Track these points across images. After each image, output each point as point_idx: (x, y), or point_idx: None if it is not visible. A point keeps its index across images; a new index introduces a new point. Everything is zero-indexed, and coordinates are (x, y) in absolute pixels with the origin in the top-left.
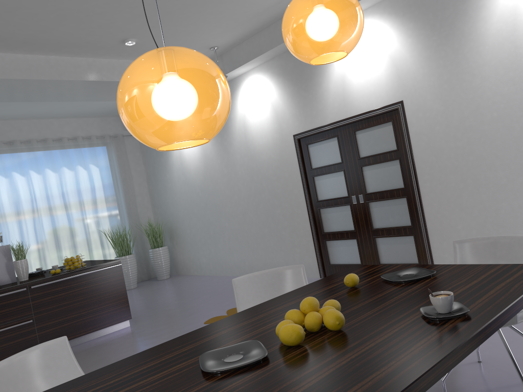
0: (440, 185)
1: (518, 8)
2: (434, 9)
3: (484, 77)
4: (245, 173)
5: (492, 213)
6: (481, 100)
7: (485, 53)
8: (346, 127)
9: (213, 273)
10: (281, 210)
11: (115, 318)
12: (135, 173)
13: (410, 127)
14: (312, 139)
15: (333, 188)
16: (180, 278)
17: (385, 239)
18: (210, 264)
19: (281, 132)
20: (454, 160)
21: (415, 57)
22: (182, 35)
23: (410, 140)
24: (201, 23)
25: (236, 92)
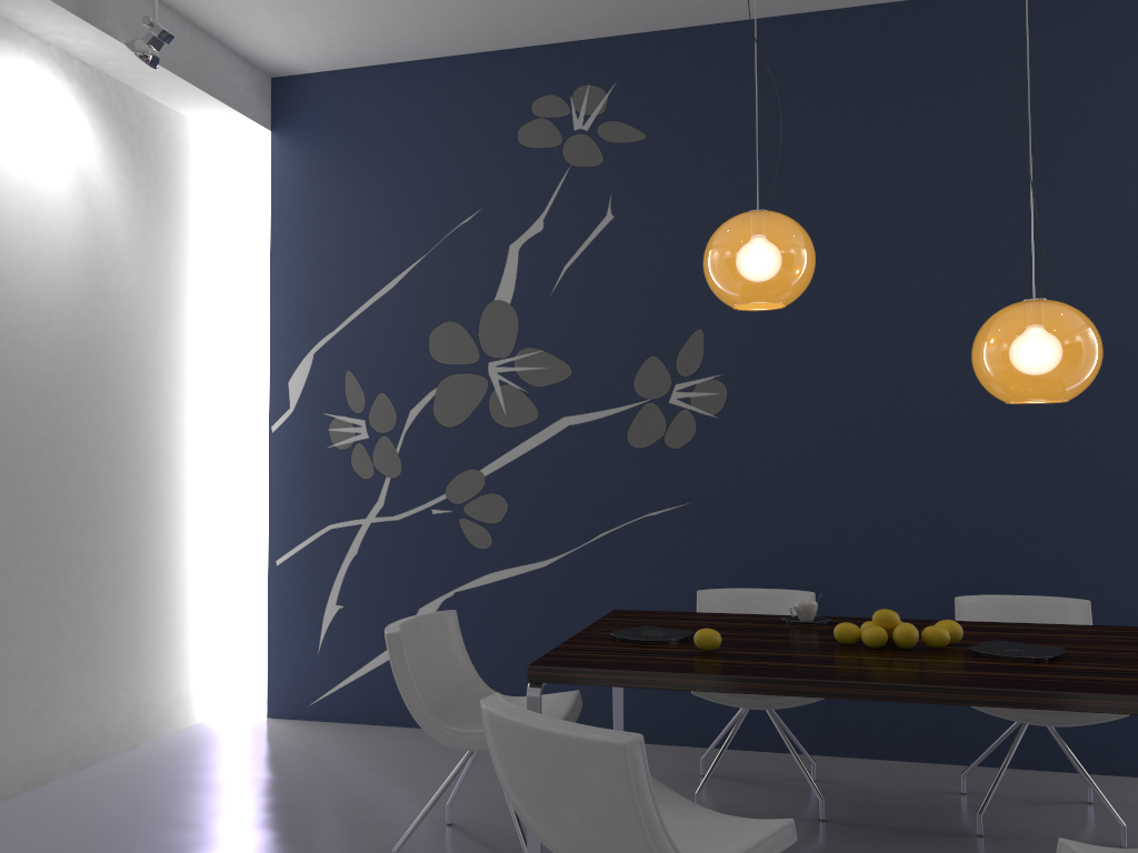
0: None
1: None
2: None
3: None
4: None
5: None
6: None
7: None
8: None
9: None
10: None
11: None
12: None
13: None
14: None
15: None
16: None
17: None
18: None
19: None
20: None
21: None
22: None
23: None
24: None
25: None
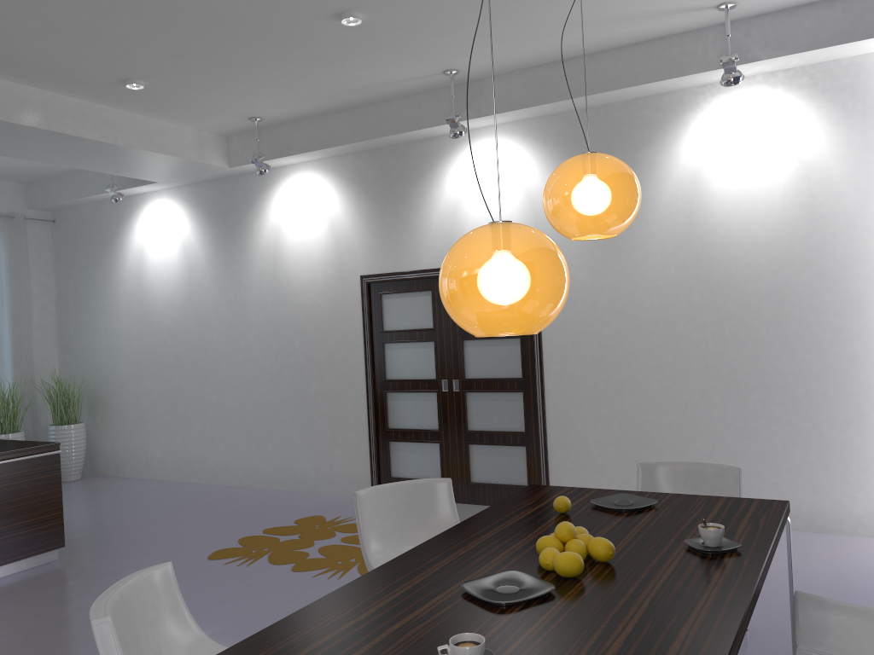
0: (572, 381)
1: (699, 177)
2: (597, 149)
3: (649, 252)
4: (264, 320)
5: (635, 427)
6: (641, 280)
7: (654, 222)
8: None
9: (172, 476)
10: (320, 387)
11: (37, 544)
12: (37, 287)
13: None
14: (392, 287)
15: (414, 364)
16: (104, 481)
17: (484, 447)
18: (169, 461)
19: (340, 267)
20: (597, 350)
21: None
22: (221, 93)
23: None
24: (262, 84)
25: (269, 190)
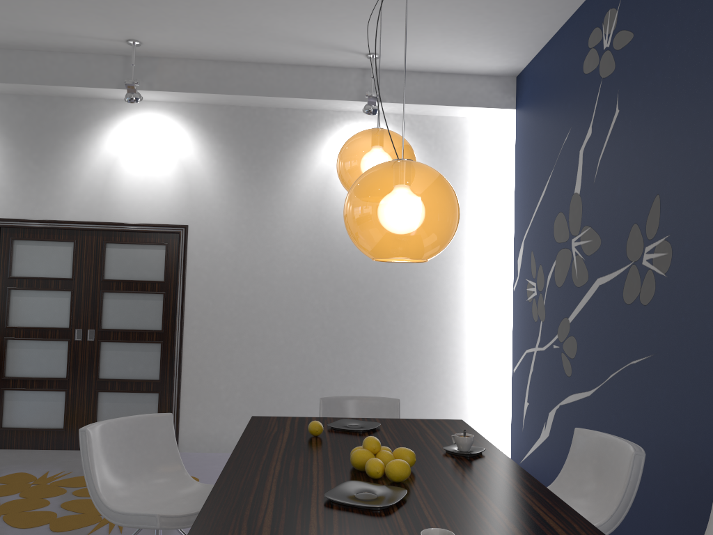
0: (210, 335)
1: (329, 179)
2: (250, 142)
3: (286, 232)
4: None
5: (262, 375)
6: (278, 254)
7: (292, 209)
8: (94, 233)
9: None
10: None
11: None
12: None
13: (189, 259)
14: (27, 234)
15: (45, 312)
16: None
17: (115, 394)
18: None
19: None
20: (234, 309)
21: (217, 183)
22: None
23: (186, 274)
24: None
25: None
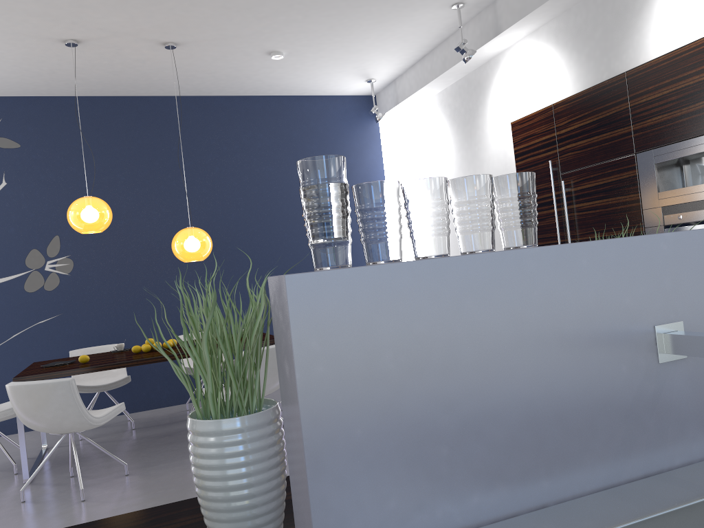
0: None
1: None
2: None
3: None
4: None
5: None
6: None
7: None
8: None
9: None
10: None
11: None
12: None
13: None
14: None
15: None
16: None
17: None
18: None
19: None
20: None
21: None
22: None
23: None
24: None
25: None
